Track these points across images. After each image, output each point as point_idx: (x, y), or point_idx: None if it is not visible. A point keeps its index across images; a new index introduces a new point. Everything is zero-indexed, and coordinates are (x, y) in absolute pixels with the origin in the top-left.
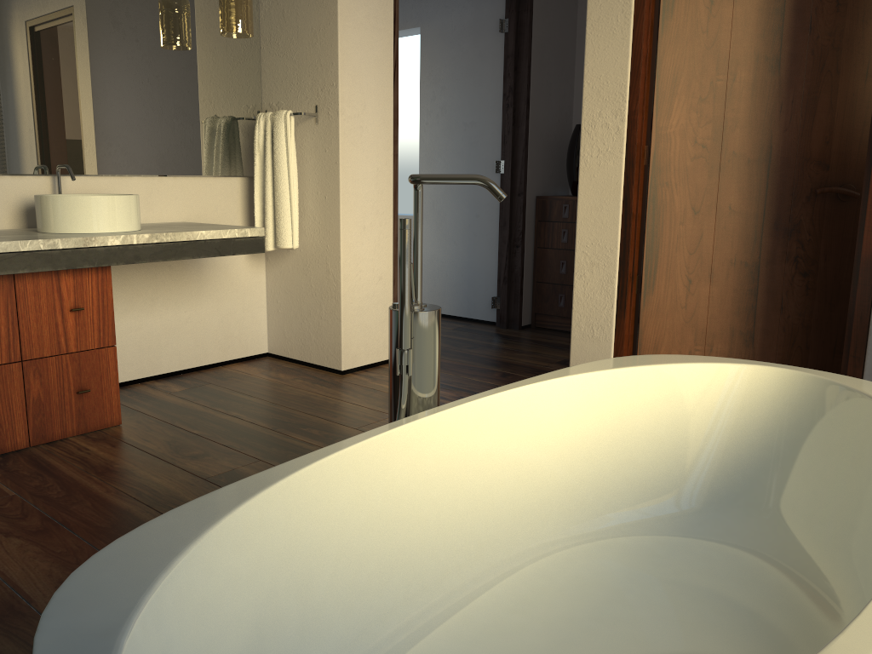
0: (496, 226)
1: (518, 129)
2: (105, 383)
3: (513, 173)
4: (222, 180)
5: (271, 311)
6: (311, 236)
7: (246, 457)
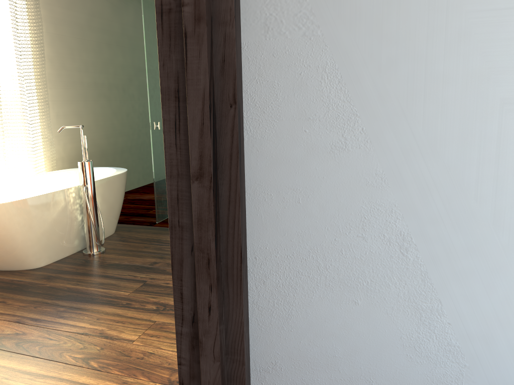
0: None
1: None
2: None
3: None
4: None
5: None
6: None
7: None
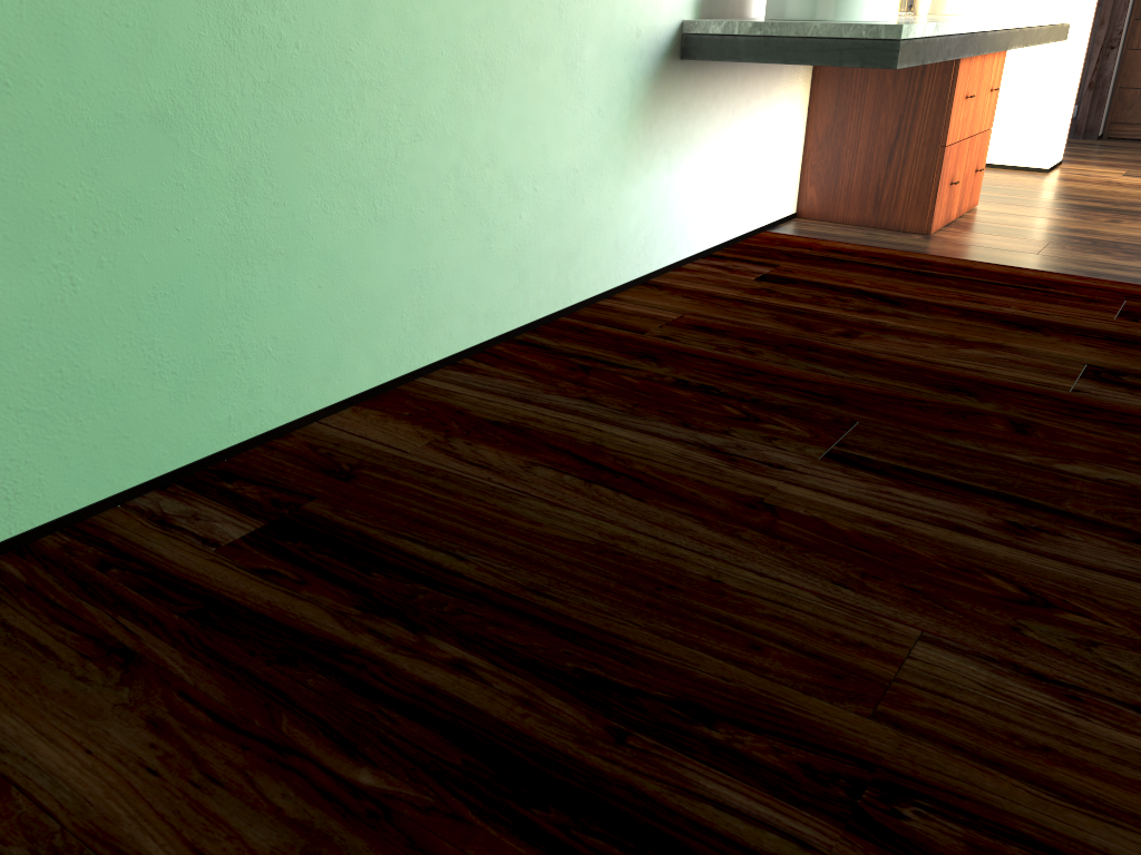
0: None
1: None
2: (981, 164)
3: None
4: None
5: None
6: None
7: None
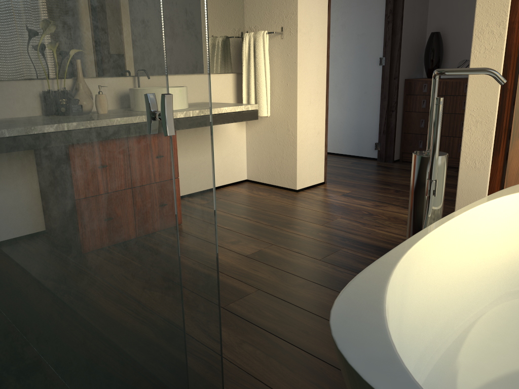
0: (378, 98)
1: (395, 37)
2: None
3: (390, 65)
4: (222, 75)
5: (249, 154)
6: (277, 108)
7: (264, 243)
